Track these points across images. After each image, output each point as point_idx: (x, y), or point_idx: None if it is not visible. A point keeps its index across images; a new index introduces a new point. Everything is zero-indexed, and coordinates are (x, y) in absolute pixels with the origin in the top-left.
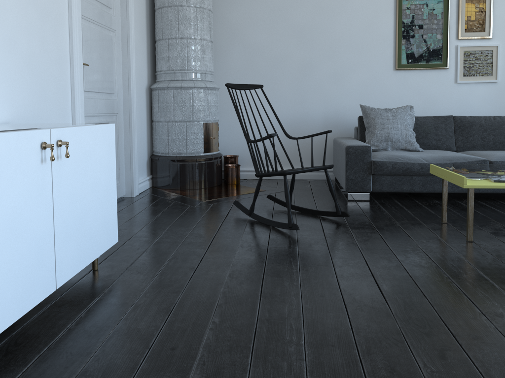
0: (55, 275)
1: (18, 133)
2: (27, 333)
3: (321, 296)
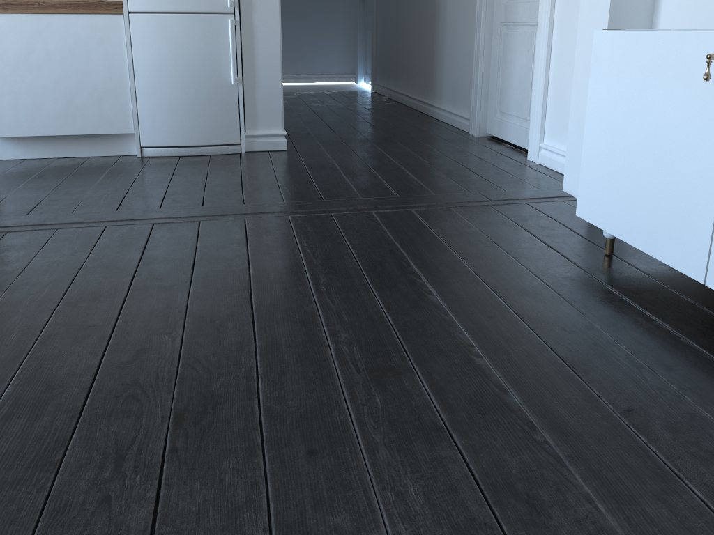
0: (708, 264)
1: (685, 33)
2: (689, 309)
3: (313, 454)
